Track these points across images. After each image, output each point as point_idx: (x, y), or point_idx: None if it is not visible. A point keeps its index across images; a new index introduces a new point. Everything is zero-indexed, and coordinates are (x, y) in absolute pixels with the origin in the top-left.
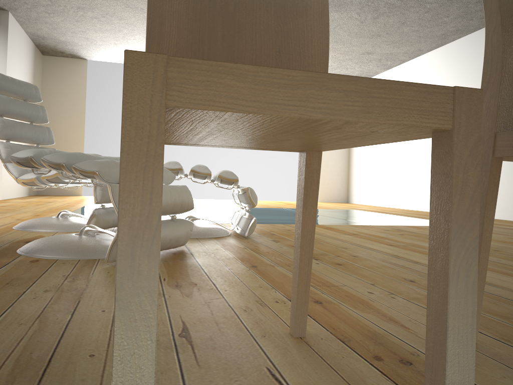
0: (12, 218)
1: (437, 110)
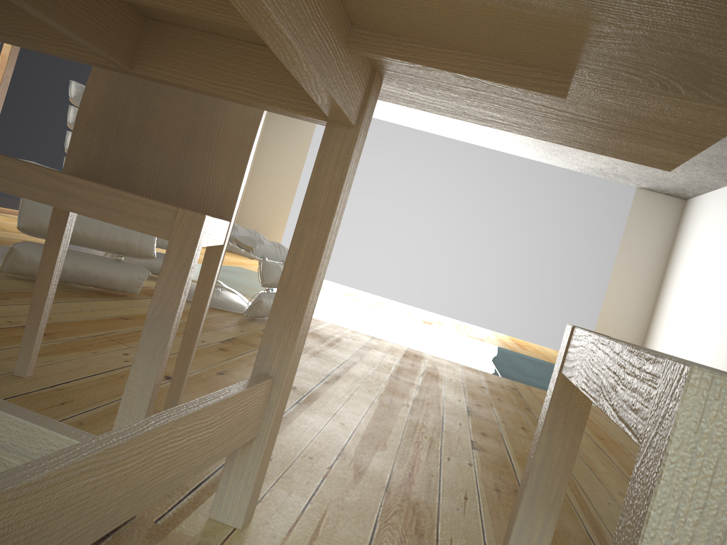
0: None
1: None
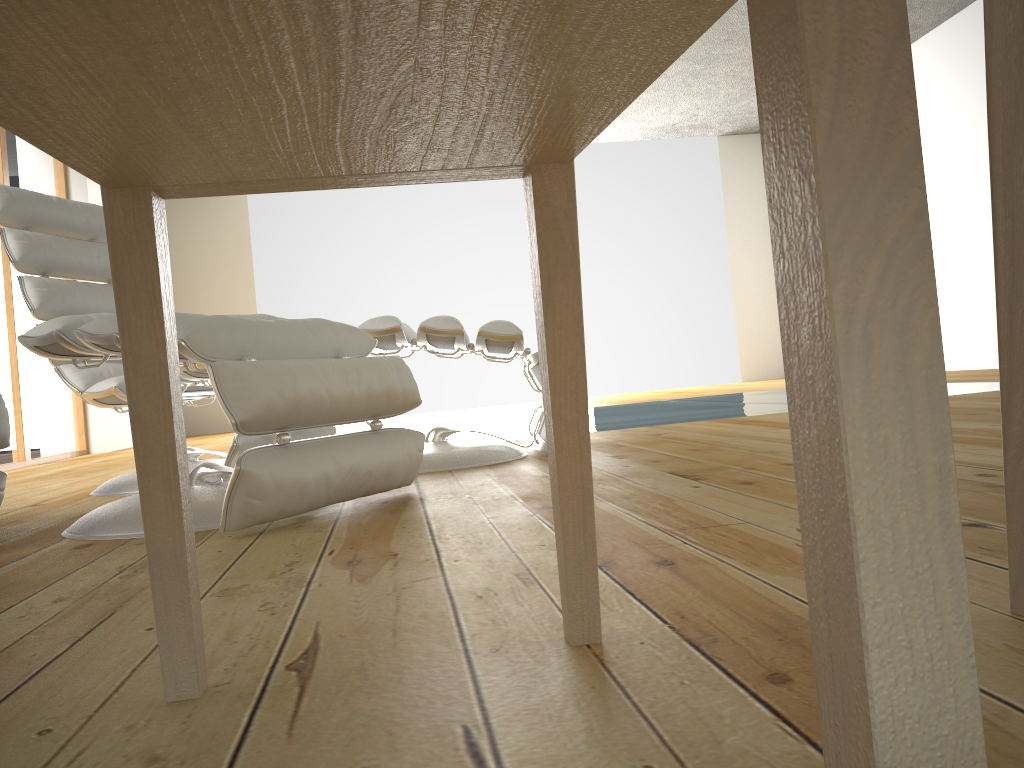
0: (103, 478)
1: None
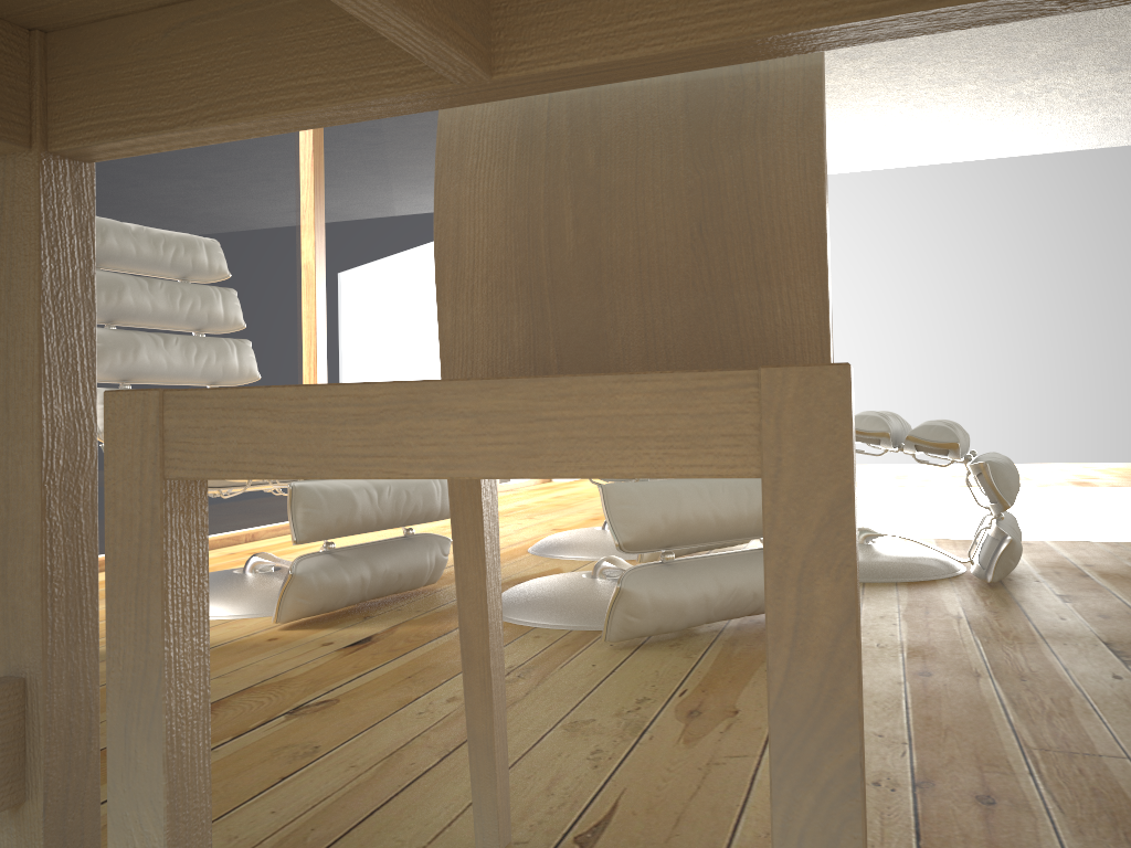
0: (547, 525)
1: (711, 432)
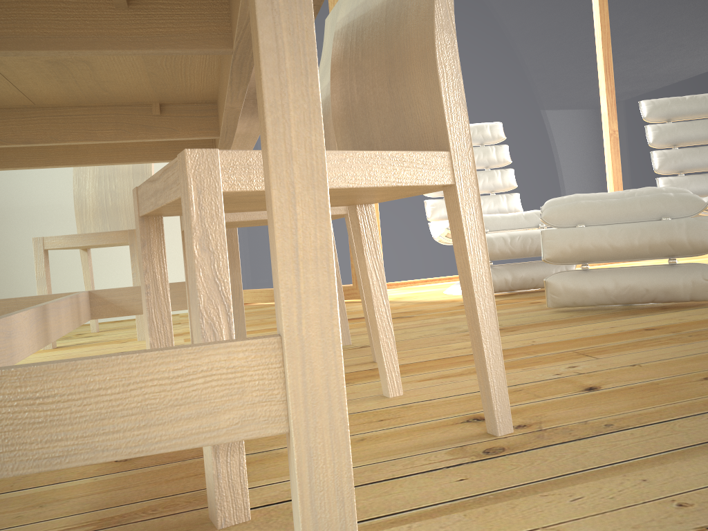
0: None
1: None
